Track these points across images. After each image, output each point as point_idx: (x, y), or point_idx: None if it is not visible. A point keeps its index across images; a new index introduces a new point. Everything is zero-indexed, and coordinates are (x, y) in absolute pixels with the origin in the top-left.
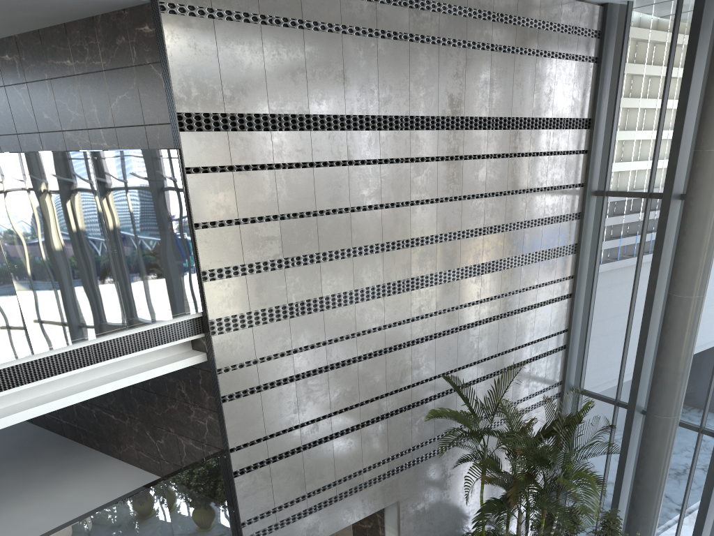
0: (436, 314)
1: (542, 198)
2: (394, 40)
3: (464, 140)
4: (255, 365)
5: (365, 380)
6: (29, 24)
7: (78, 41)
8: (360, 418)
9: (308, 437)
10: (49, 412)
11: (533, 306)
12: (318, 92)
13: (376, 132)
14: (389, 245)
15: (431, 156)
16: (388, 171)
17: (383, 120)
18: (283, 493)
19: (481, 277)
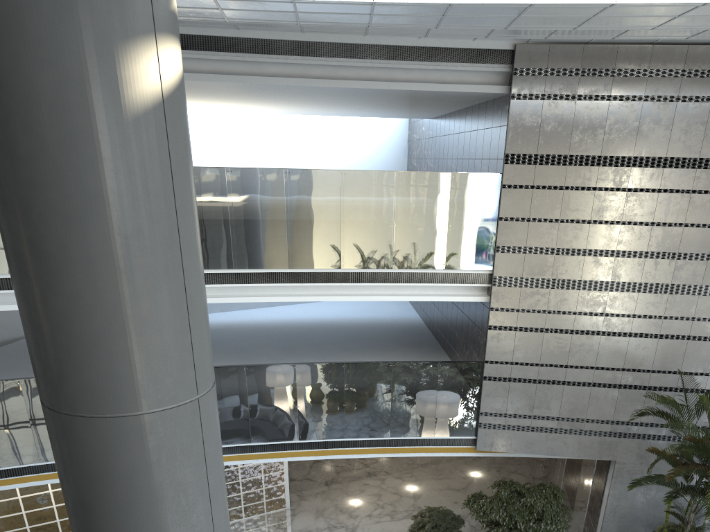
0: (693, 319)
1: None
2: (694, 102)
3: None
4: (516, 312)
5: (604, 351)
6: (471, 102)
7: (488, 111)
8: (592, 378)
9: (544, 375)
10: (438, 328)
11: None
12: (612, 141)
13: (660, 169)
14: (653, 254)
15: None
16: (666, 198)
17: (669, 160)
18: (514, 406)
19: None
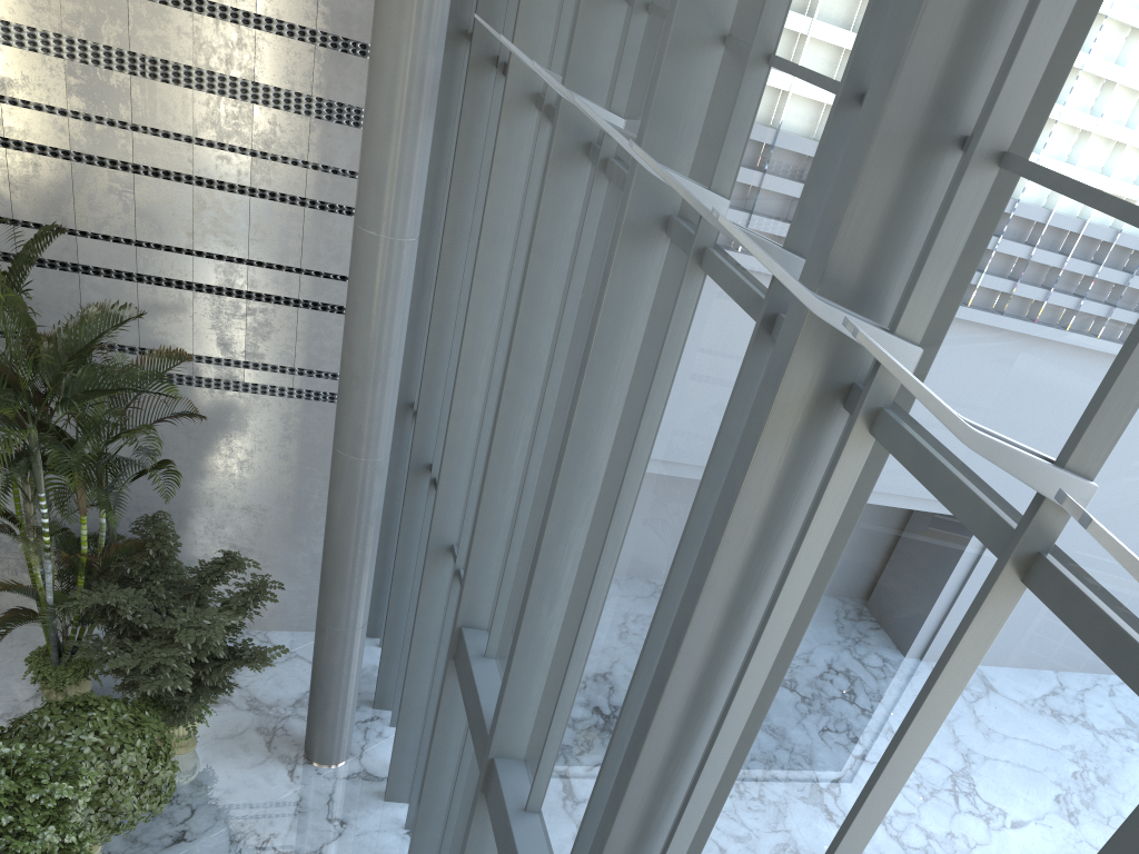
0: (2, 101)
1: None
2: None
3: None
4: None
5: None
6: None
7: None
8: None
9: None
10: None
11: (299, 200)
12: None
13: None
14: None
15: None
16: None
17: None
18: None
19: (131, 80)
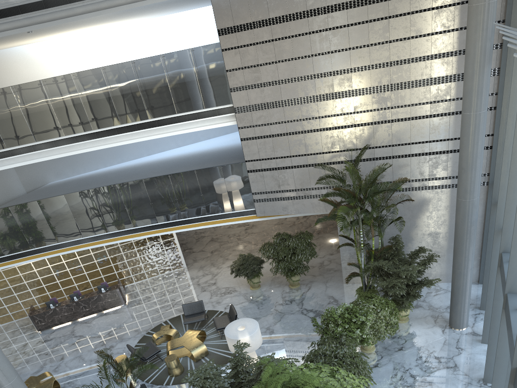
0: (354, 113)
1: (449, 37)
2: None
3: (367, 11)
4: (253, 127)
5: (309, 143)
6: None
7: None
8: (307, 161)
9: (279, 164)
10: None
11: (447, 113)
12: (273, 7)
13: (306, 19)
14: (318, 75)
15: (344, 25)
16: (315, 37)
17: (309, 12)
18: (269, 186)
19: (390, 92)
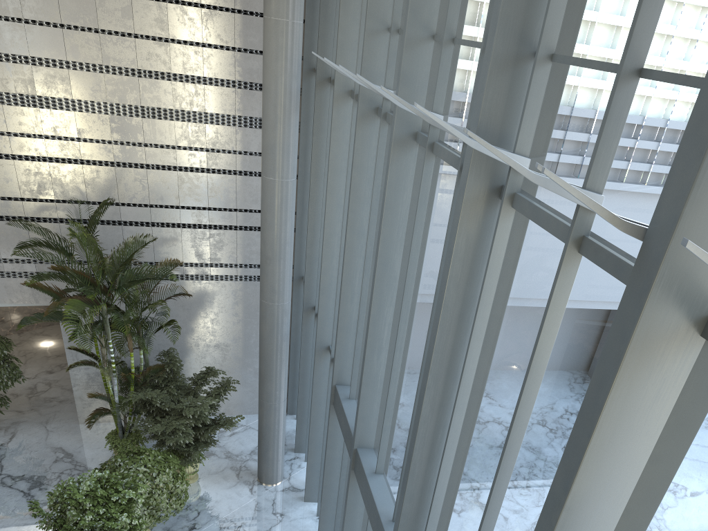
0: (79, 140)
1: (230, 58)
2: None
3: None
4: None
5: None
6: None
7: None
8: None
9: None
10: None
11: (233, 172)
12: None
13: None
14: (1, 56)
15: None
16: None
17: None
18: None
19: (142, 120)
